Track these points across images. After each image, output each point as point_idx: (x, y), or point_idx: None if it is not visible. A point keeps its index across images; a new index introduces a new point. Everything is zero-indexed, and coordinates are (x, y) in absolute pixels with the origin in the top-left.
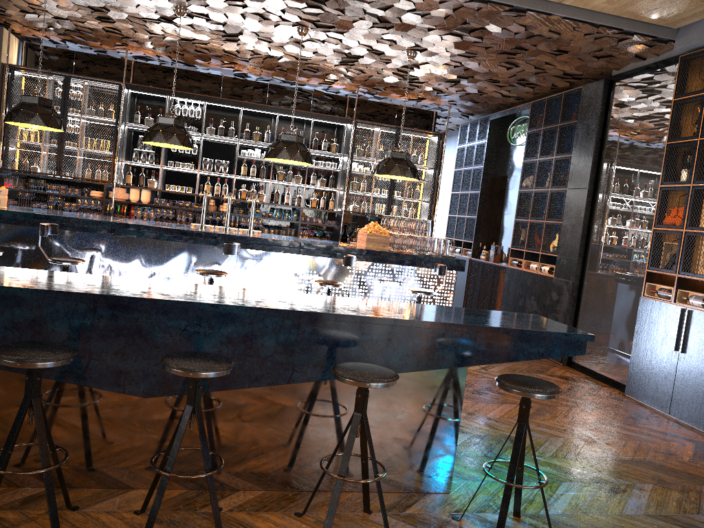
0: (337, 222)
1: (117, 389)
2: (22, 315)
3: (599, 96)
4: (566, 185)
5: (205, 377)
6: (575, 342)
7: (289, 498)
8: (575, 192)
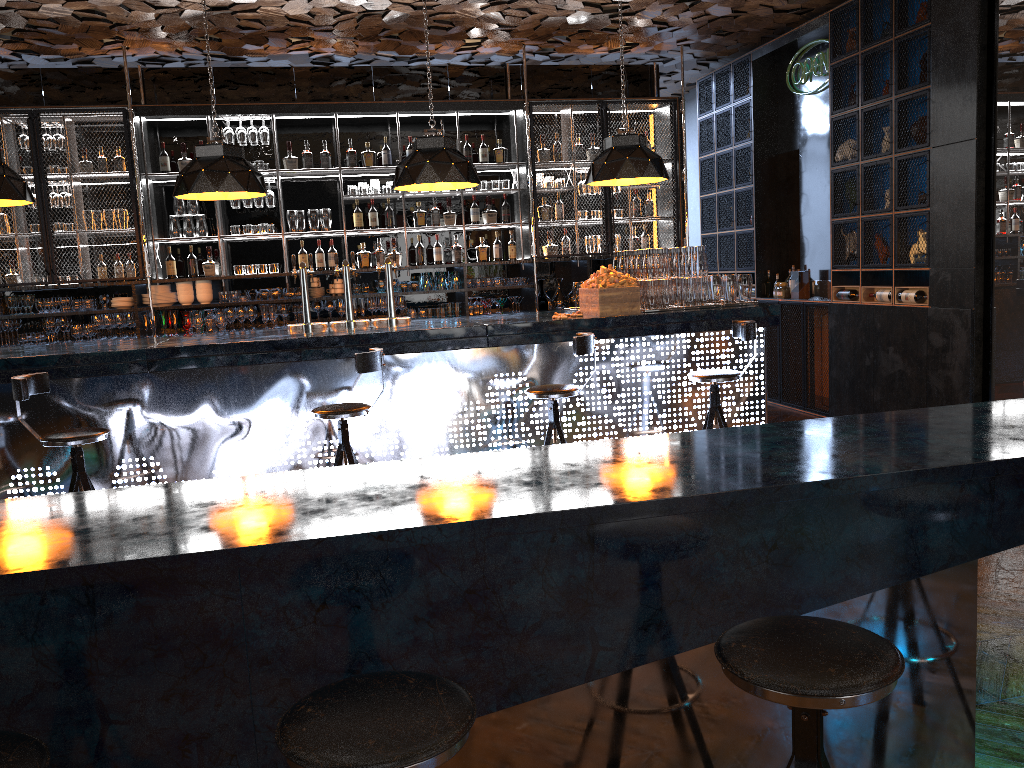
0: (527, 278)
1: None
2: None
3: None
4: (928, 142)
5: None
6: None
7: None
8: (950, 150)
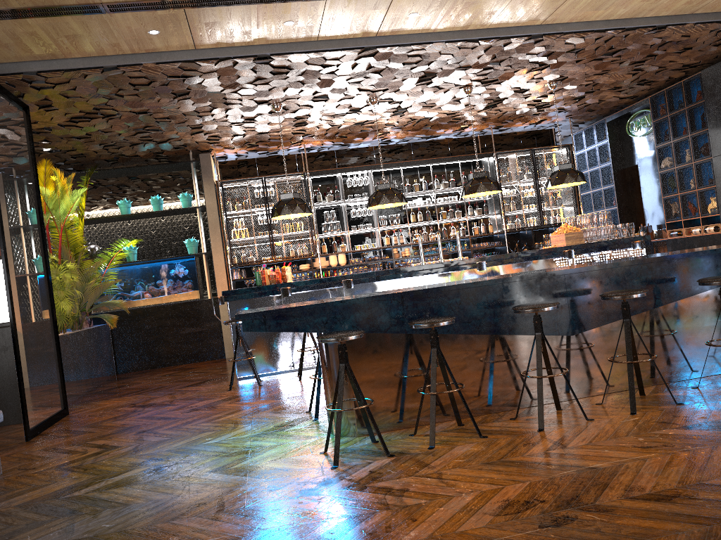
0: (501, 241)
1: (554, 333)
2: (492, 297)
3: None
4: (710, 155)
5: (641, 296)
6: None
7: (676, 384)
8: None
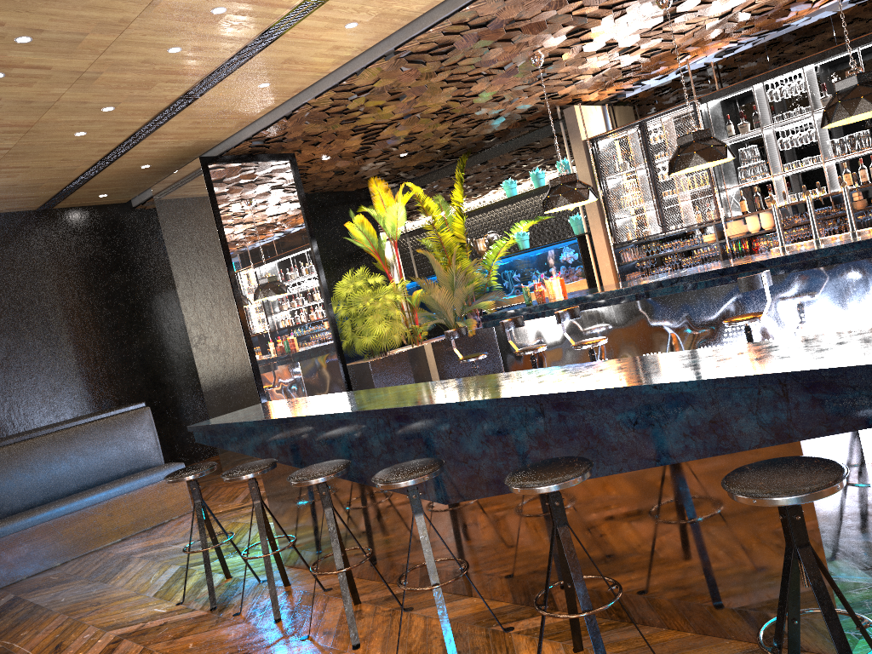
0: None
1: (424, 496)
2: (353, 435)
3: None
4: None
5: (390, 488)
6: None
7: None
8: None
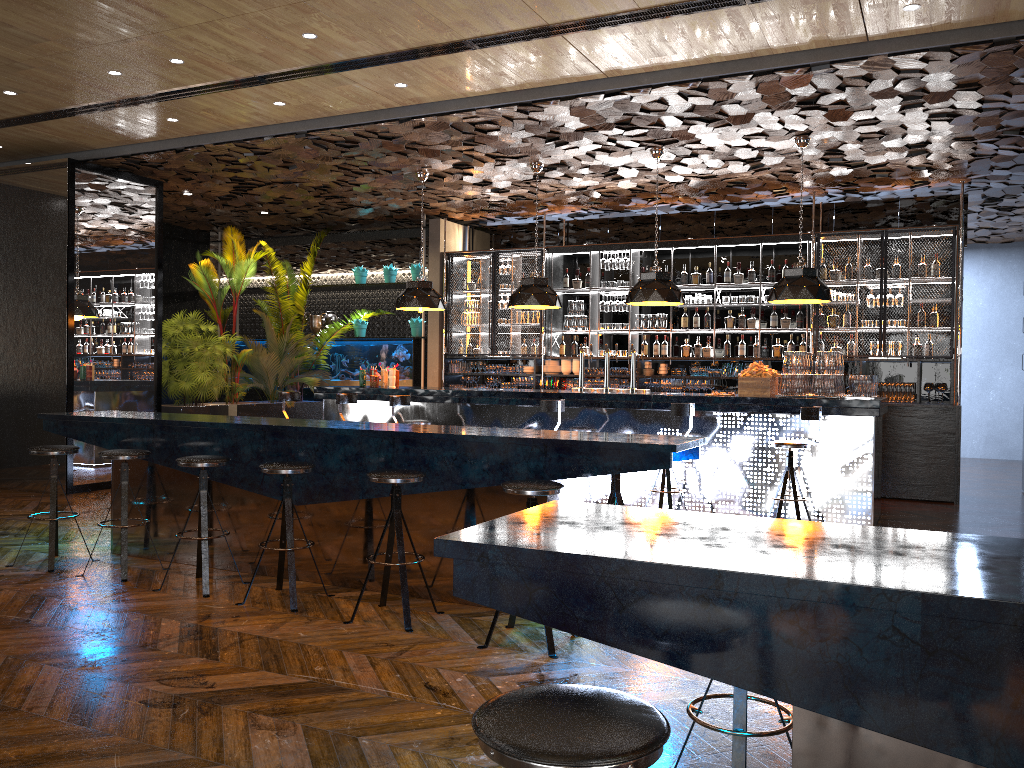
0: None
1: (280, 498)
2: (227, 443)
3: None
4: None
5: (276, 473)
6: (655, 453)
7: (394, 598)
8: None
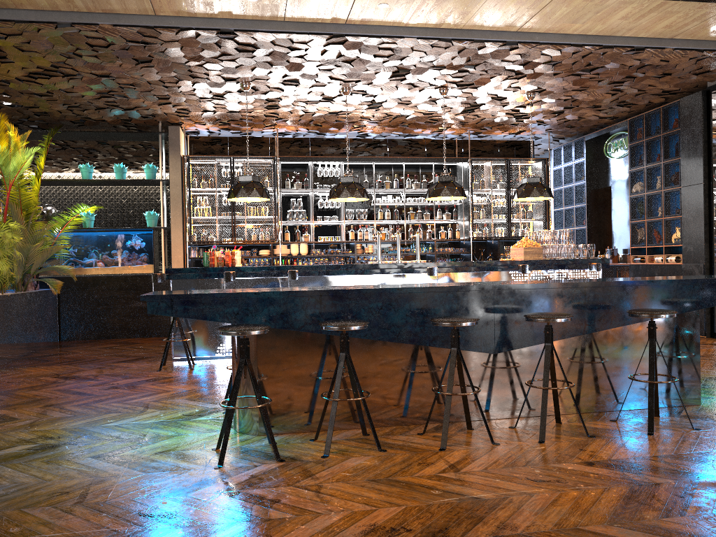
0: (466, 248)
1: (476, 349)
2: (415, 306)
3: (699, 105)
4: (680, 184)
5: (564, 321)
6: None
7: (596, 415)
8: (691, 188)
